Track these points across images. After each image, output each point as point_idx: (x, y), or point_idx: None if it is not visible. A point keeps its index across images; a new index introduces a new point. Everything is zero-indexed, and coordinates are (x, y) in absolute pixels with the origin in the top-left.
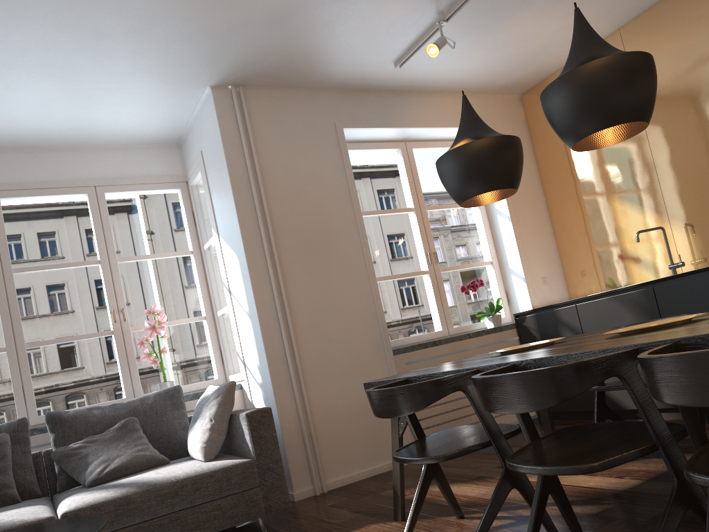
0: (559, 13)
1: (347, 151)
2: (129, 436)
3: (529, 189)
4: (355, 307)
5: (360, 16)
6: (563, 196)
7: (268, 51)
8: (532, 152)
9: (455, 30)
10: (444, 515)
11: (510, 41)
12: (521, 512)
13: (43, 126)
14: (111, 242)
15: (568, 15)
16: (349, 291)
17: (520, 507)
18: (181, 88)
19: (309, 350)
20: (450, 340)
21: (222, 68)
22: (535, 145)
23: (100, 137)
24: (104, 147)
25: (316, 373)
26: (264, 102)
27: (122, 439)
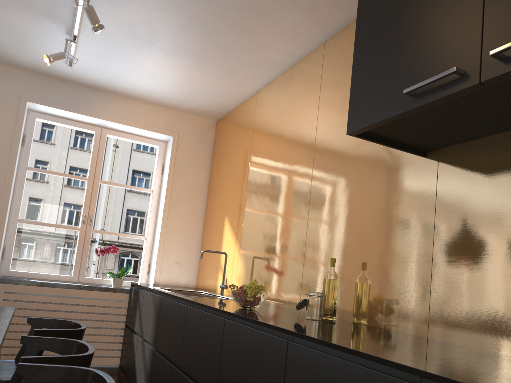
0: (186, 63)
1: (23, 119)
2: None
3: (193, 192)
4: None
5: None
6: (212, 206)
7: None
8: (210, 165)
9: (98, 52)
10: None
11: (162, 75)
12: None
13: None
14: None
15: (197, 67)
16: None
17: None
18: None
19: None
20: (59, 286)
21: None
22: (212, 161)
23: None
24: None
25: None
26: None
27: None
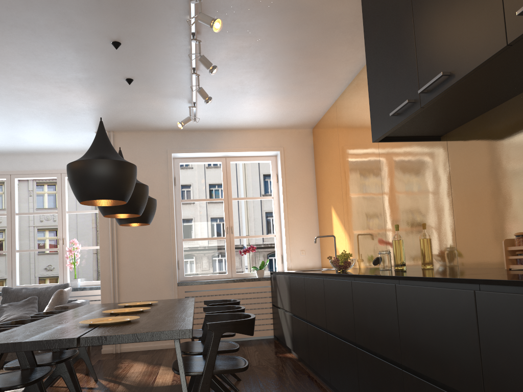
0: (274, 98)
1: (172, 167)
2: (28, 305)
3: (304, 192)
4: (159, 256)
5: (141, 106)
6: (321, 199)
7: (109, 120)
8: (314, 167)
9: (212, 108)
10: (97, 377)
11: (259, 109)
12: (110, 384)
13: (29, 146)
14: (64, 203)
15: (283, 98)
16: (157, 247)
17: (117, 382)
18: (81, 133)
19: (125, 277)
20: (219, 282)
21: (92, 126)
22: (315, 163)
23: (63, 149)
24: (69, 153)
25: (127, 289)
26: (125, 139)
27: (23, 306)
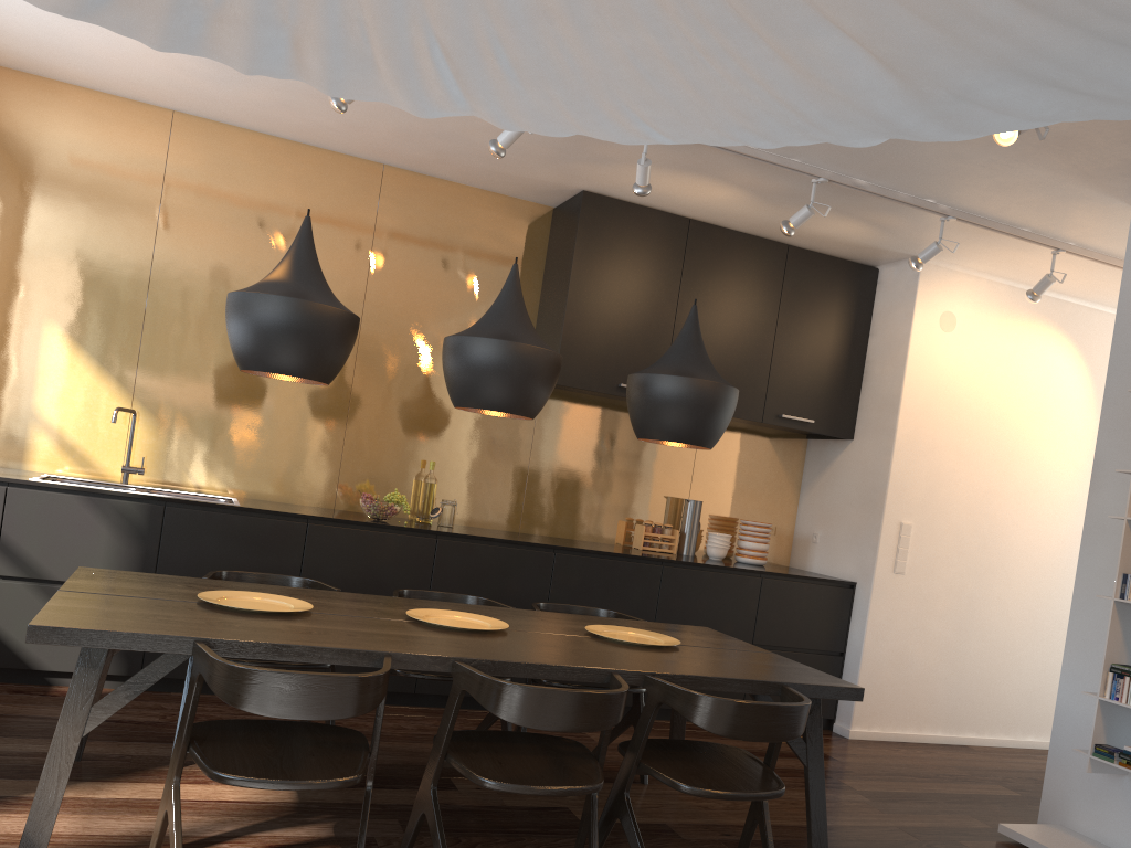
0: (190, 65)
1: None
2: None
3: None
4: None
5: None
6: None
7: None
8: None
9: None
10: None
11: (97, 30)
12: (232, 847)
13: None
14: None
15: (188, 72)
16: None
17: (211, 840)
18: None
19: None
20: None
21: None
22: None
23: None
24: None
25: None
26: None
27: None
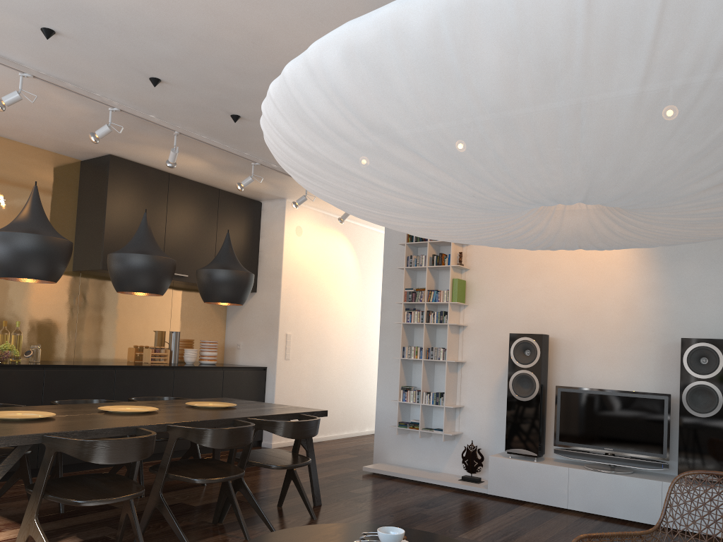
0: None
1: None
2: None
3: None
4: None
5: None
6: None
7: None
8: None
9: None
10: None
11: None
12: None
13: None
14: None
15: None
16: None
17: None
18: None
19: None
20: None
21: None
22: None
23: None
24: None
25: None
26: None
27: None
